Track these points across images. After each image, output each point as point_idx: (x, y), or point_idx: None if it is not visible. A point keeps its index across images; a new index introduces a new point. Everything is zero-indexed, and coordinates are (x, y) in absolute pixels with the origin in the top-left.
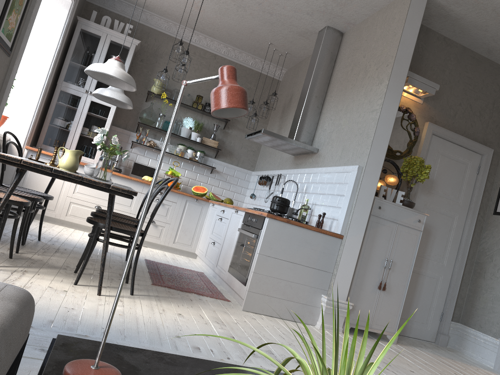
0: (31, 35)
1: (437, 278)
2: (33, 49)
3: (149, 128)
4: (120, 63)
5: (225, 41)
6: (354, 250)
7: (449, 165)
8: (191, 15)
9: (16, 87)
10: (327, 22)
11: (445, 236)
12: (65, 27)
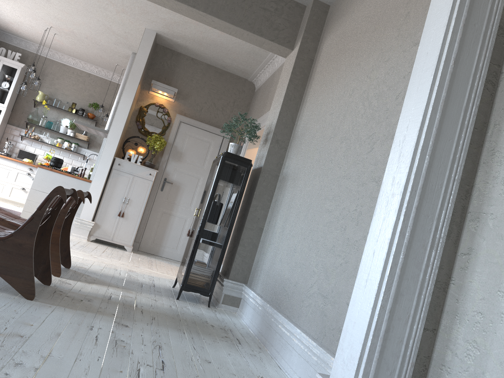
0: None
1: (185, 218)
2: None
3: (36, 126)
4: None
5: (94, 64)
6: (98, 190)
7: (196, 143)
8: (60, 46)
9: None
10: (130, 50)
11: (192, 190)
12: None
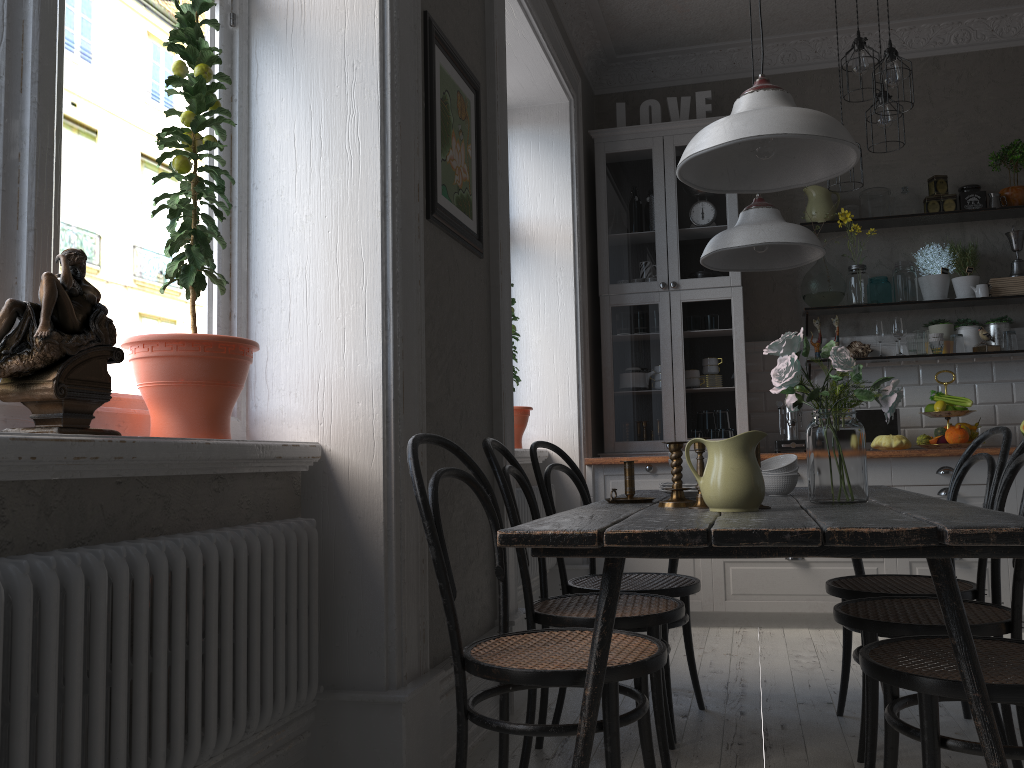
0: (516, 213)
1: None
2: (530, 240)
3: (835, 314)
4: (776, 92)
5: (953, 7)
6: None
7: None
8: None
9: (525, 336)
10: None
11: None
12: (574, 162)
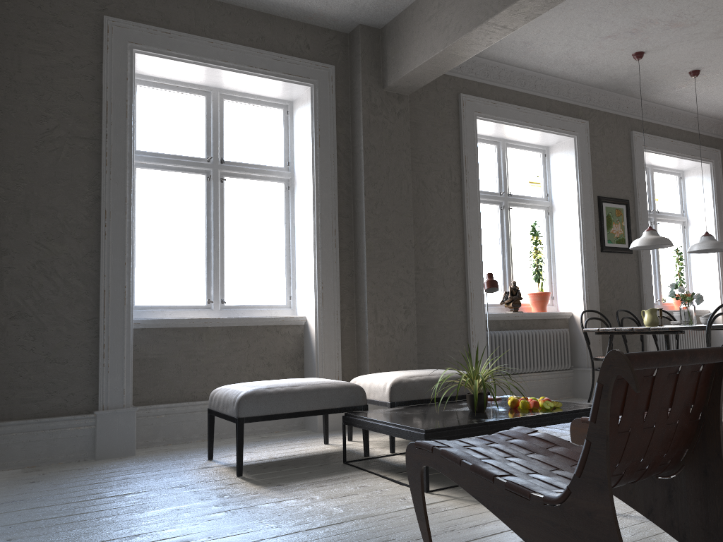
0: (690, 213)
1: None
2: (696, 223)
3: None
4: (648, 231)
5: None
6: None
7: None
8: None
9: (697, 263)
10: None
11: None
12: (713, 189)
